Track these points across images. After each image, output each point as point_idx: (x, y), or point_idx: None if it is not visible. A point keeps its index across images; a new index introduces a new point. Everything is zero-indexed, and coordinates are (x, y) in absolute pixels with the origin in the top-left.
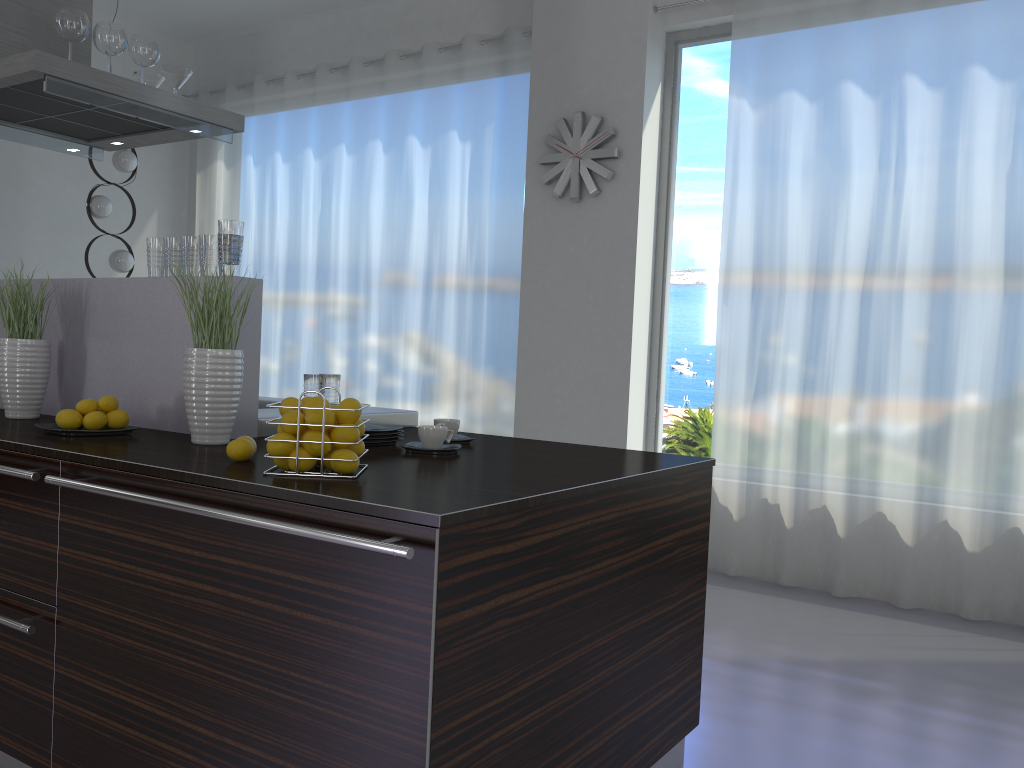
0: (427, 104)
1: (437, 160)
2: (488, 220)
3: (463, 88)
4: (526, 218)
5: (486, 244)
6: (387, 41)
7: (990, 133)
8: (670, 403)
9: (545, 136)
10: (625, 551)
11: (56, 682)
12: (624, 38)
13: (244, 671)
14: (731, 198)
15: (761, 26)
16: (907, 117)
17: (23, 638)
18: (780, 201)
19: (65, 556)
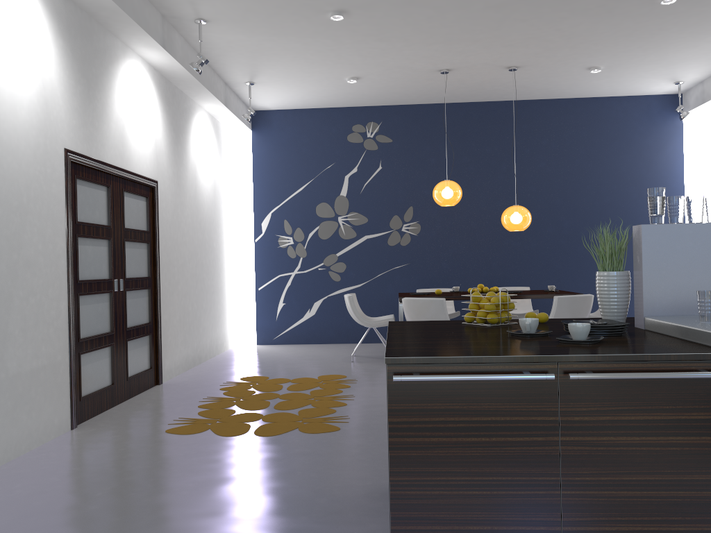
0: None
1: None
2: None
3: None
4: None
5: None
6: None
7: None
8: None
9: None
10: None
11: None
12: None
13: None
14: None
15: None
16: None
17: None
18: None
19: None
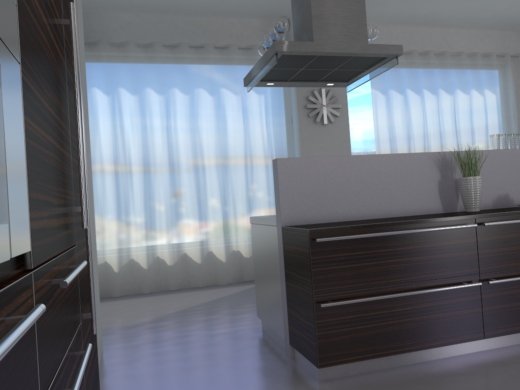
0: (236, 74)
1: (243, 102)
2: (272, 132)
3: None
4: (300, 131)
5: (272, 143)
6: (197, 37)
7: (448, 110)
8: None
9: (305, 96)
10: None
11: None
12: None
13: None
14: (377, 126)
15: None
16: (425, 102)
17: None
18: (393, 128)
19: None
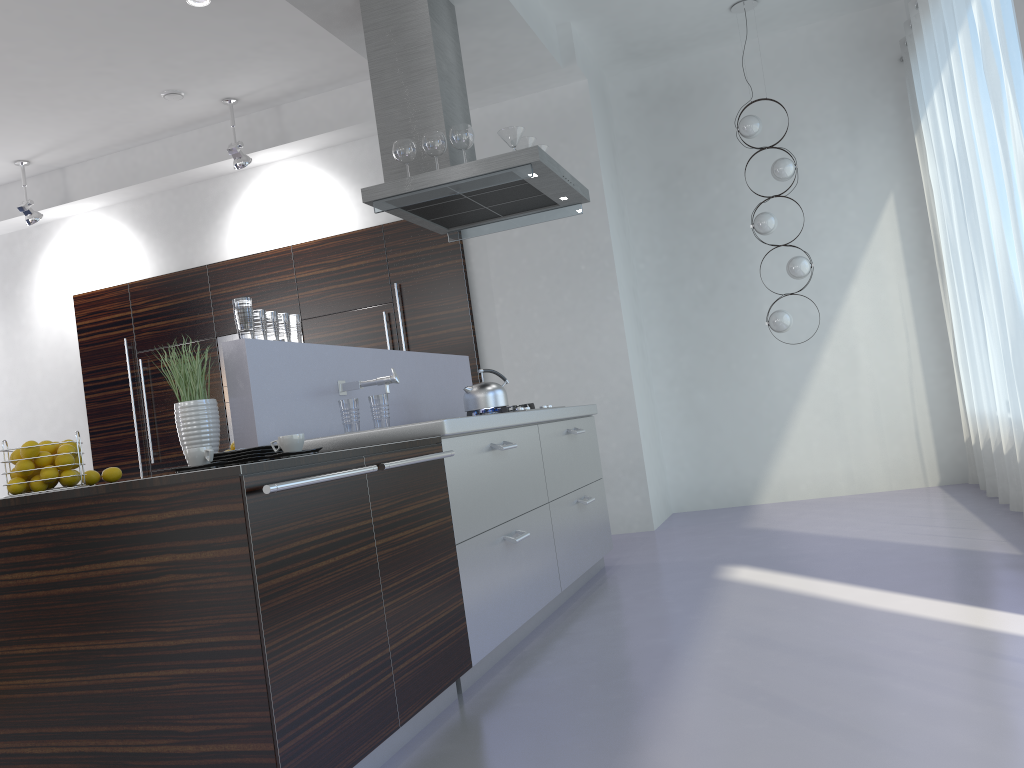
0: None
1: (985, 11)
2: None
3: None
4: (1022, 47)
5: None
6: None
7: None
8: None
9: None
10: (51, 567)
11: None
12: None
13: None
14: None
15: None
16: None
17: None
18: None
19: None
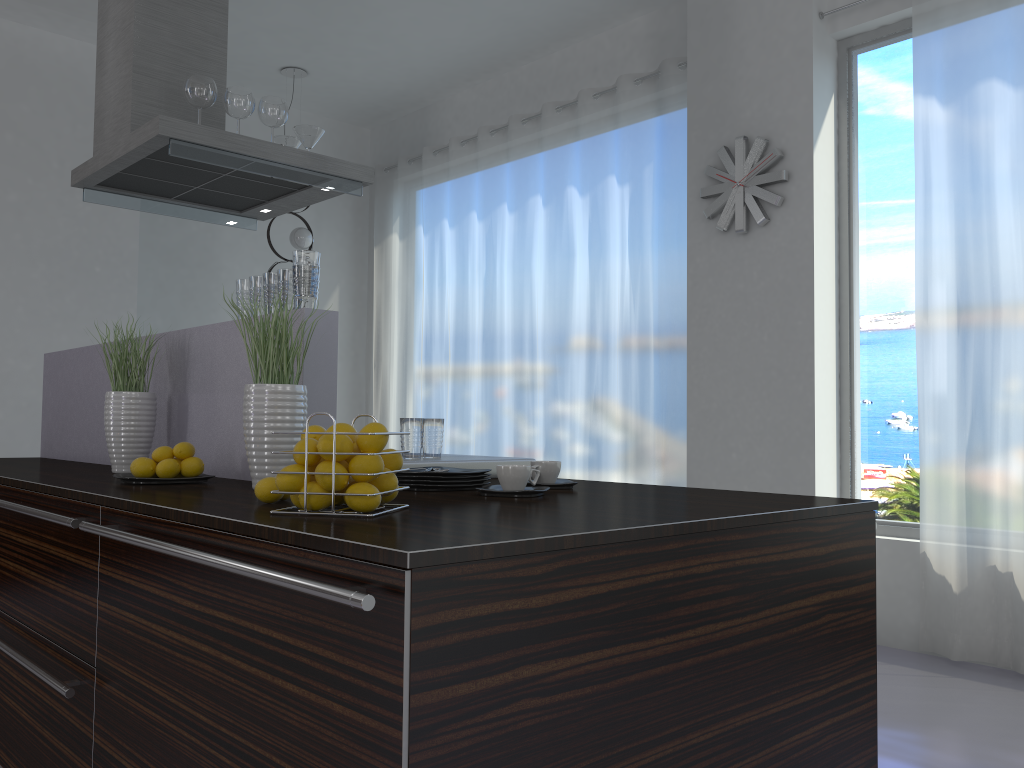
0: (584, 152)
1: (596, 208)
2: (651, 264)
3: (619, 130)
4: (689, 257)
5: (650, 290)
6: (544, 96)
7: None
8: (867, 454)
9: (706, 168)
10: (735, 615)
11: (94, 753)
12: (787, 51)
13: (234, 752)
14: (924, 211)
15: (946, 12)
16: None
17: (73, 702)
18: (986, 208)
19: (102, 611)
